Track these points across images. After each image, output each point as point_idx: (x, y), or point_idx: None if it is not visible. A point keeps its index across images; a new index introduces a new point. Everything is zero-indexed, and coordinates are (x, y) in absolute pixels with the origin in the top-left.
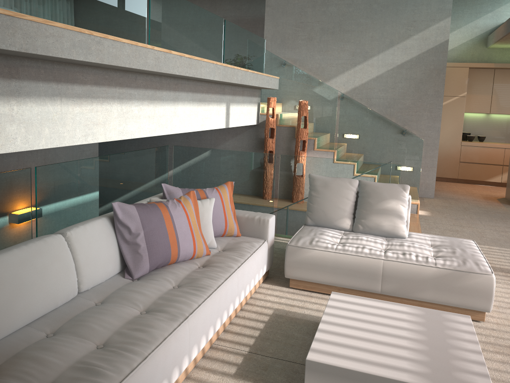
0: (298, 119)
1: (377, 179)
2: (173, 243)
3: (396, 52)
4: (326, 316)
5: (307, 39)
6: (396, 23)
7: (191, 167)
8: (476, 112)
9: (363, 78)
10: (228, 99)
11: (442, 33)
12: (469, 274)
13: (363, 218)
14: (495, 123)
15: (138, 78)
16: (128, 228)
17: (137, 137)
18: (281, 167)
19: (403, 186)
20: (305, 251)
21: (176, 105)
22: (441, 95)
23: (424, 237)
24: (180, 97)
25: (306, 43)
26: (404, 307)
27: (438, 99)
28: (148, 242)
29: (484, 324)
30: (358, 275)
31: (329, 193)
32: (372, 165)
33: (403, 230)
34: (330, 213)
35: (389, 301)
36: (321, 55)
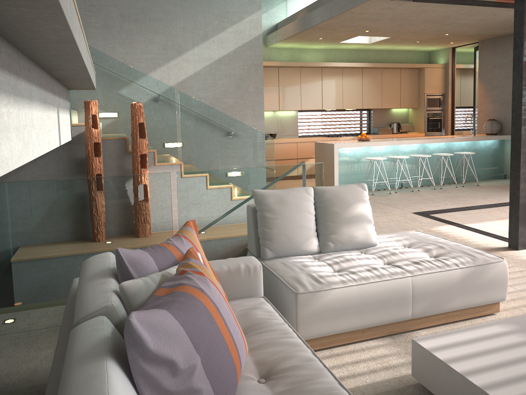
0: (133, 127)
1: (300, 184)
2: (235, 357)
3: (212, 46)
4: (472, 377)
5: (103, 27)
6: (209, 13)
7: (26, 214)
8: (268, 110)
9: (180, 75)
10: (57, 102)
11: (255, 26)
12: (488, 266)
13: (332, 232)
14: (281, 120)
15: (2, 48)
16: (171, 363)
17: (11, 170)
18: (180, 189)
19: (361, 186)
20: (322, 295)
21: (32, 108)
22: (261, 92)
23: (386, 239)
24: (33, 95)
25: (103, 32)
26: (494, 326)
27: (259, 97)
28: (211, 377)
29: (501, 315)
30: (388, 305)
31: (288, 210)
32: (293, 168)
33: (375, 236)
34: (295, 236)
35: (474, 326)
36: (125, 47)
